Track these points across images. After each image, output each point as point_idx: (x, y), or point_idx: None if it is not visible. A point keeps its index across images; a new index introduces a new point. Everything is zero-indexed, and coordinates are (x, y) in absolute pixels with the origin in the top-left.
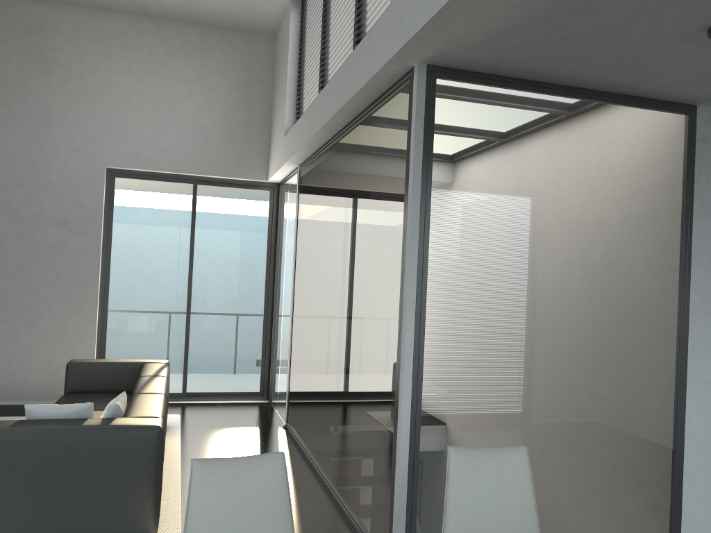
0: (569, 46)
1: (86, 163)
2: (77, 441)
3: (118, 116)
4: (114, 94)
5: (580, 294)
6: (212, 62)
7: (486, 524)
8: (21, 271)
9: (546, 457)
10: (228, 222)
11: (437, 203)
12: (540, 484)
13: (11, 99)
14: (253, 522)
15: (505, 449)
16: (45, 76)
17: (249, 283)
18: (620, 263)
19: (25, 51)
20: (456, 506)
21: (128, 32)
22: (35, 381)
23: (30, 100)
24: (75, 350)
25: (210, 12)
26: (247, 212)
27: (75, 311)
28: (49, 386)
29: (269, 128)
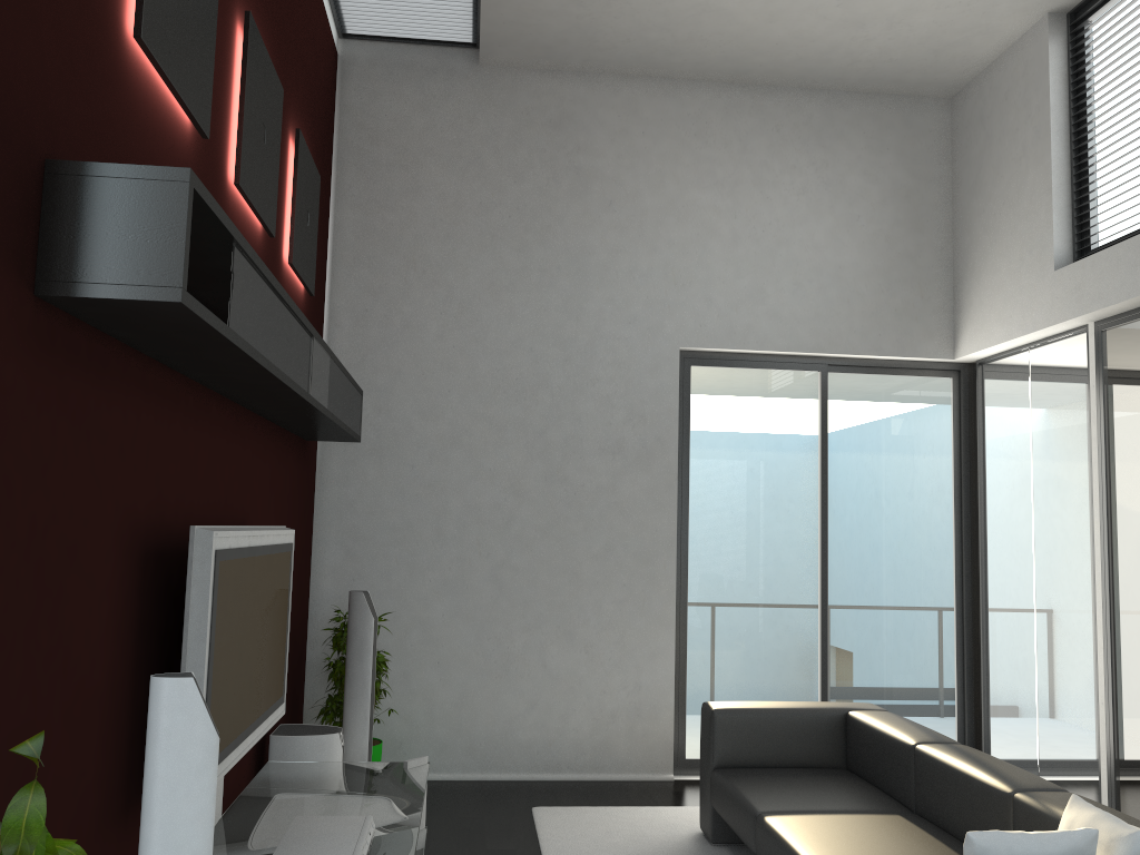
0: None
1: (647, 343)
2: None
3: (696, 259)
4: (689, 220)
5: None
6: (846, 153)
7: None
8: (549, 536)
9: None
10: (883, 438)
11: None
12: None
13: (527, 241)
14: None
15: None
16: (578, 199)
17: (926, 550)
18: None
19: (546, 159)
20: None
21: (706, 115)
22: (576, 736)
23: (556, 241)
24: (641, 680)
25: (858, 64)
26: (915, 419)
27: (638, 607)
28: (600, 745)
29: (950, 264)
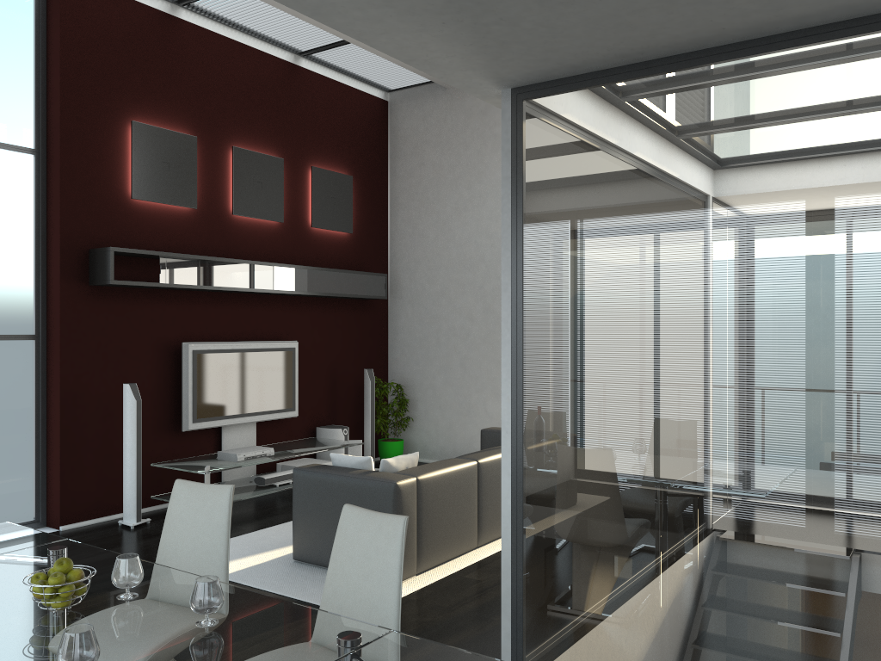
0: (572, 27)
1: None
2: (340, 486)
3: None
4: None
5: (741, 349)
6: None
7: (350, 585)
8: (486, 342)
9: (694, 580)
10: None
11: (531, 247)
12: (686, 616)
13: (472, 181)
14: (198, 533)
15: (388, 516)
16: (496, 152)
17: None
18: (816, 297)
19: (480, 133)
20: (334, 561)
21: None
22: None
23: (485, 179)
24: None
25: None
26: None
27: None
28: None
29: None
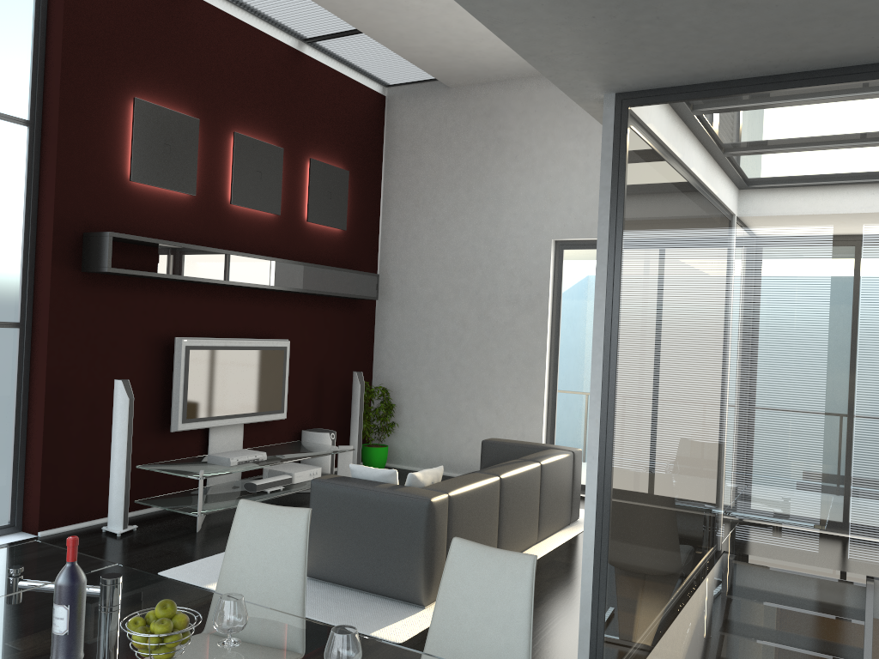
0: (725, 33)
1: (534, 238)
2: (366, 500)
3: (563, 185)
4: (560, 161)
5: (871, 384)
6: None
7: (467, 629)
8: (479, 349)
9: (806, 624)
10: None
11: (630, 262)
12: None
13: (472, 184)
14: (269, 561)
15: (512, 554)
16: (499, 156)
17: None
18: None
19: (482, 136)
20: (443, 601)
21: None
22: None
23: (486, 183)
24: (524, 432)
25: None
26: None
27: (524, 391)
28: None
29: None
